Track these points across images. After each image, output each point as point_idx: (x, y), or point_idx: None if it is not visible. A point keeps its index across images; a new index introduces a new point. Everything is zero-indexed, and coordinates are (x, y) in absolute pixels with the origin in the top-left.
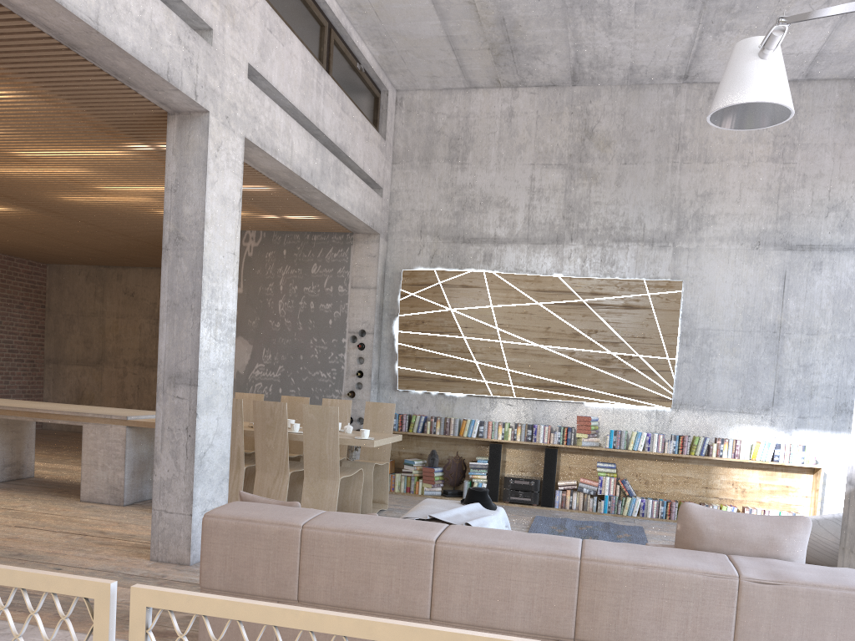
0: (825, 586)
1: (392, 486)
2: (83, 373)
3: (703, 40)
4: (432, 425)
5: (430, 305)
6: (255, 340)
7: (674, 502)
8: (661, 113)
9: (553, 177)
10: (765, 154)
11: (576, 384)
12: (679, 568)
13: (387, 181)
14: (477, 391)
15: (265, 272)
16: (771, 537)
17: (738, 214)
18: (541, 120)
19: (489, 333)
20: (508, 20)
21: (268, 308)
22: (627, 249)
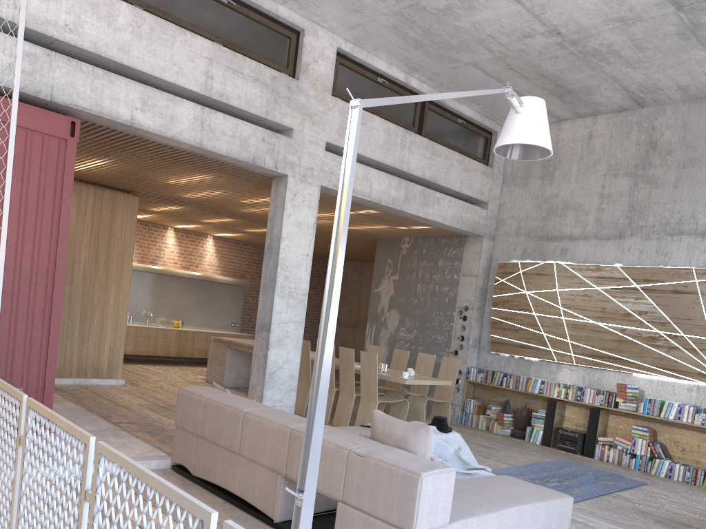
0: (383, 461)
1: (476, 423)
2: (345, 332)
3: None
4: (507, 380)
5: (512, 289)
6: (402, 311)
7: (699, 470)
8: None
9: (620, 184)
10: None
11: (624, 356)
12: (326, 440)
13: (494, 197)
14: (545, 357)
15: (411, 265)
16: (405, 436)
17: None
18: (613, 139)
19: (554, 311)
20: (546, 74)
21: (411, 289)
22: (680, 242)
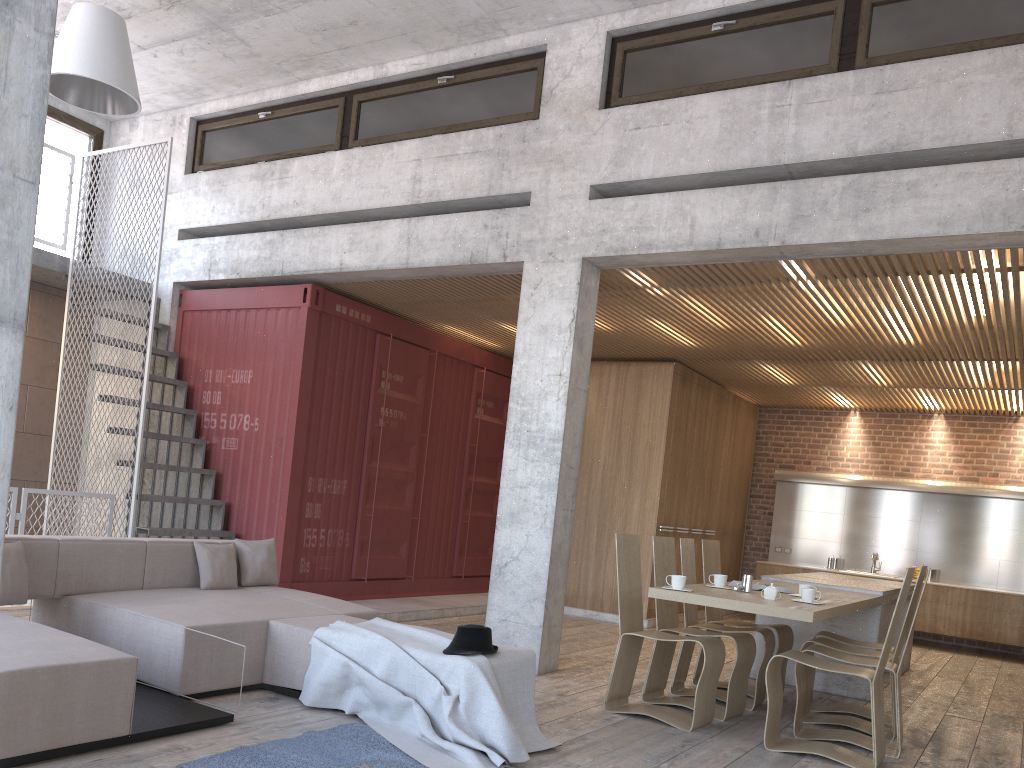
0: None
1: None
2: None
3: None
4: None
5: None
6: None
7: None
8: None
9: None
10: None
11: None
12: None
13: None
14: None
15: None
16: None
17: None
18: None
19: None
20: None
21: None
22: None
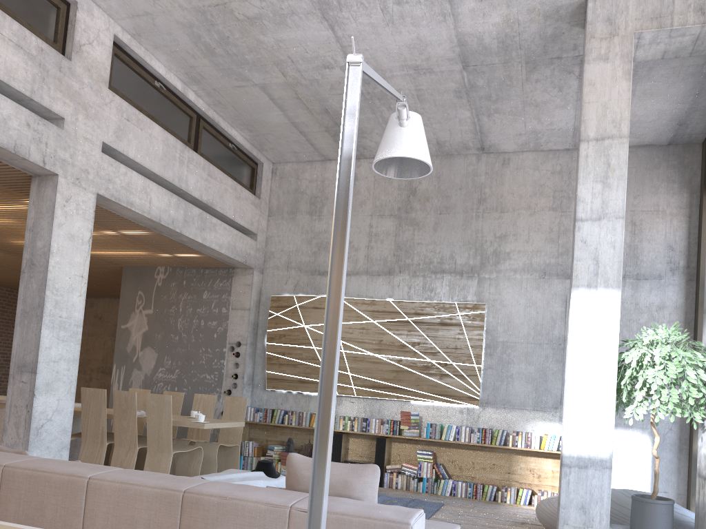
0: (349, 514)
1: None
2: None
3: (481, 120)
4: (289, 417)
5: (289, 323)
6: (160, 349)
7: (479, 484)
8: (467, 176)
9: (386, 224)
10: (547, 205)
11: (403, 385)
12: (250, 500)
13: (262, 229)
14: None
15: (169, 297)
16: (346, 480)
17: (528, 251)
18: (377, 182)
19: None
20: (330, 110)
21: (170, 325)
22: (442, 279)
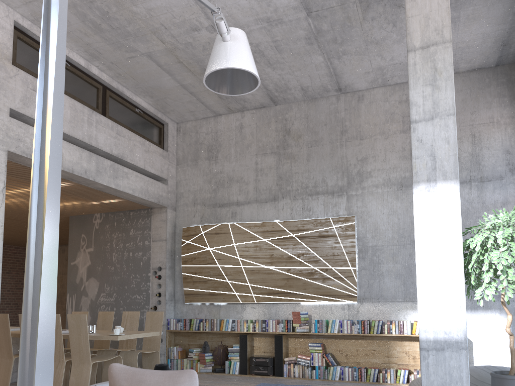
0: None
1: (181, 367)
2: None
3: (333, 63)
4: (203, 324)
5: (198, 247)
6: (101, 278)
7: (362, 368)
8: (330, 113)
9: (269, 160)
10: (398, 129)
11: (293, 290)
12: None
13: (171, 175)
14: (232, 300)
15: (105, 237)
16: None
17: (386, 169)
18: (259, 128)
19: (234, 261)
20: None
21: (107, 258)
22: (318, 199)
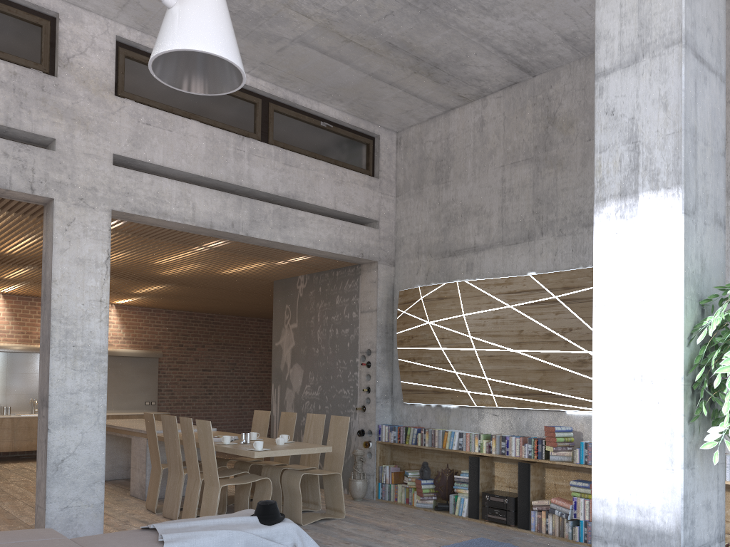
0: None
1: (395, 496)
2: None
3: None
4: (421, 437)
5: (415, 321)
6: (305, 365)
7: None
8: None
9: (522, 173)
10: None
11: (552, 390)
12: None
13: (387, 213)
14: (463, 402)
15: (309, 308)
16: None
17: (726, 163)
18: (507, 120)
19: (464, 342)
20: (394, 42)
21: (311, 337)
22: None
